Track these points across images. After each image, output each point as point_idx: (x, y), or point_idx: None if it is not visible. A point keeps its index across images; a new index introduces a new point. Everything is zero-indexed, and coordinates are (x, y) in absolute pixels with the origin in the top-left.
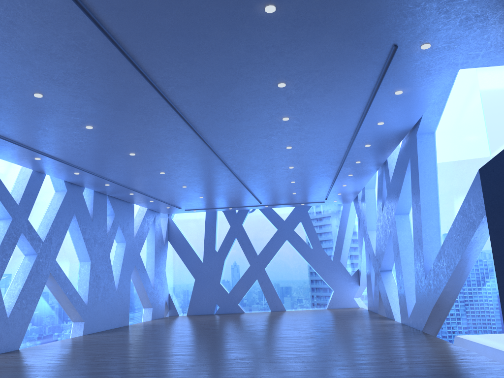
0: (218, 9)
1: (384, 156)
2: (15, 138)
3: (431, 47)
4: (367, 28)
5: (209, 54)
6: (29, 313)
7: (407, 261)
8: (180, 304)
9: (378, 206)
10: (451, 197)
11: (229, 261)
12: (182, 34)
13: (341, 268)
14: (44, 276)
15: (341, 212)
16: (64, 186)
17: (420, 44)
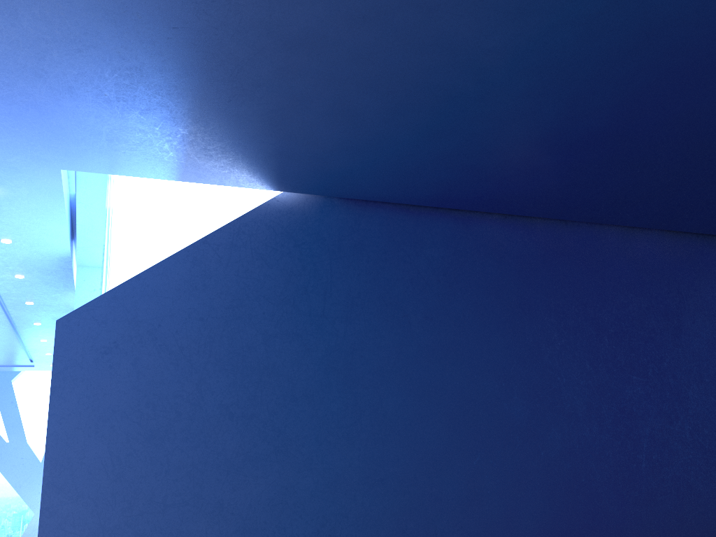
0: None
1: (69, 298)
2: None
3: None
4: None
5: None
6: None
7: None
8: None
9: None
10: None
11: None
12: None
13: None
14: None
15: None
16: None
17: None
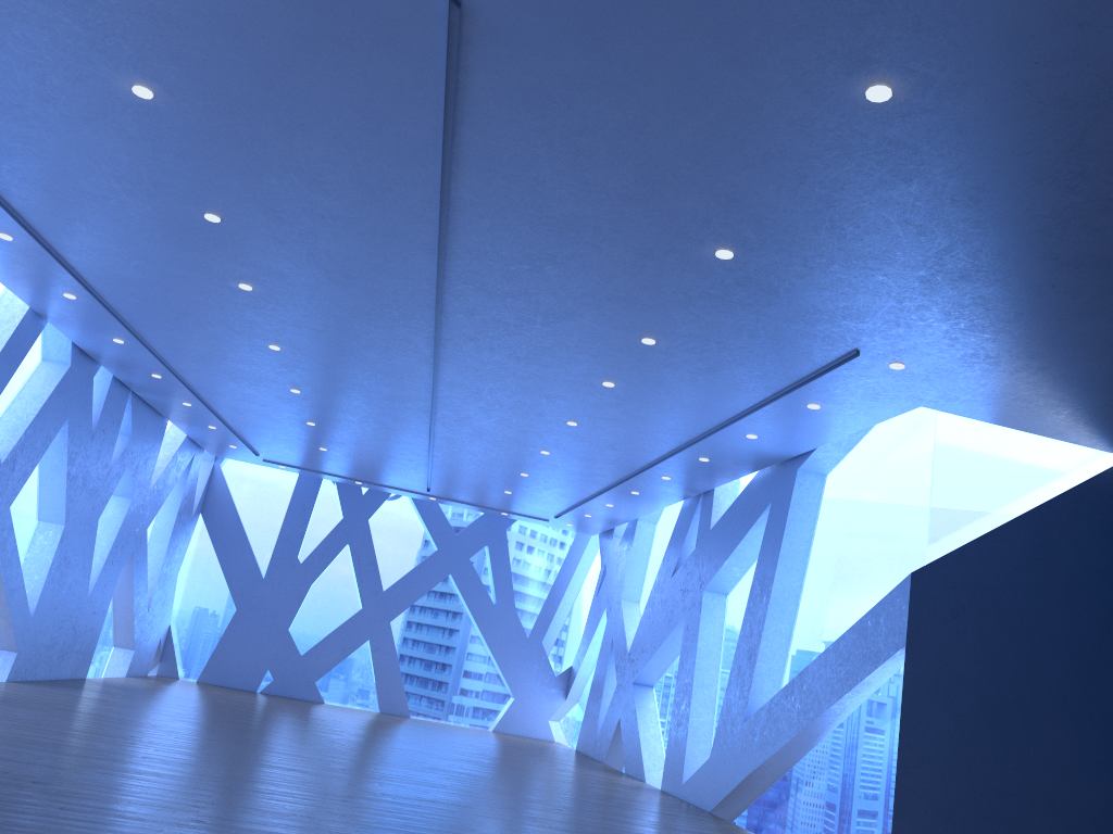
0: (649, 228)
1: (716, 482)
2: (70, 254)
3: (904, 369)
4: (836, 320)
5: (576, 269)
6: None
7: (704, 680)
8: (187, 656)
9: (664, 563)
10: (830, 594)
11: (319, 588)
12: (563, 233)
13: (540, 658)
14: None
15: (567, 547)
16: (68, 355)
17: (891, 361)
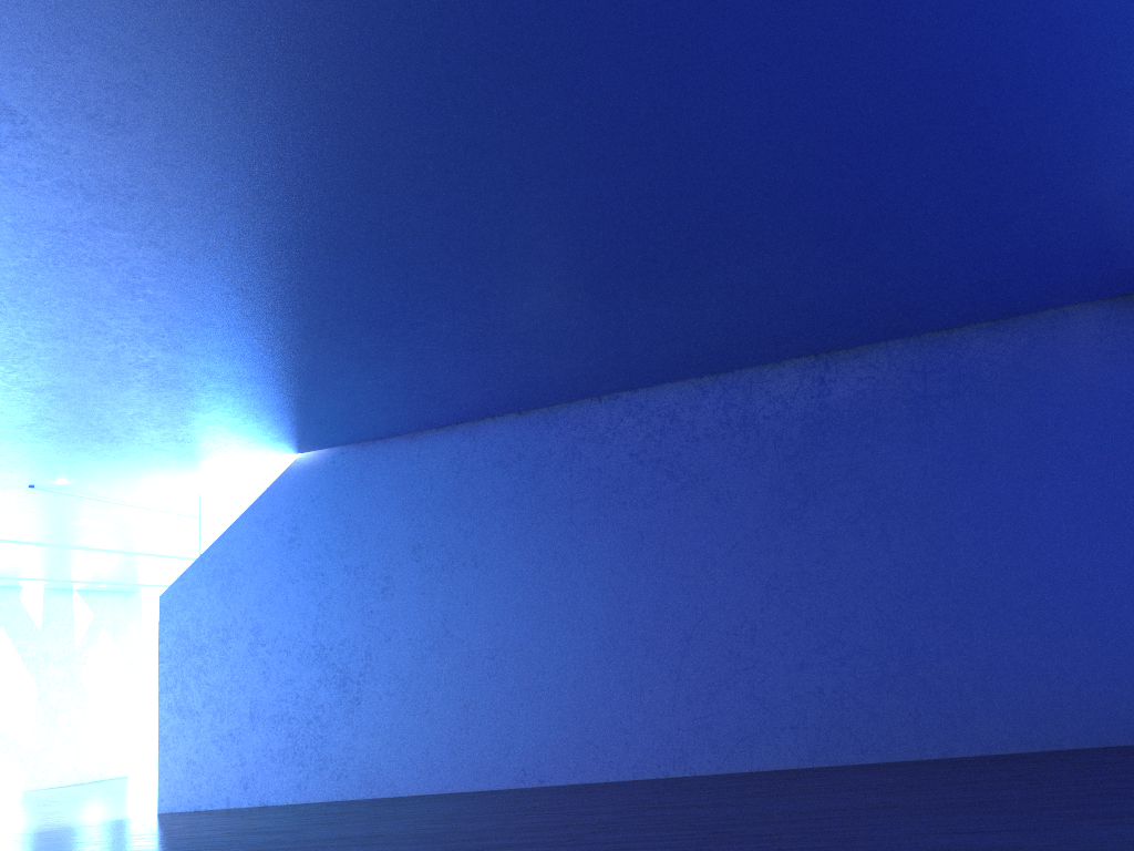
0: None
1: None
2: None
3: (71, 481)
4: None
5: None
6: None
7: None
8: None
9: None
10: None
11: None
12: None
13: None
14: None
15: None
16: None
17: (53, 482)
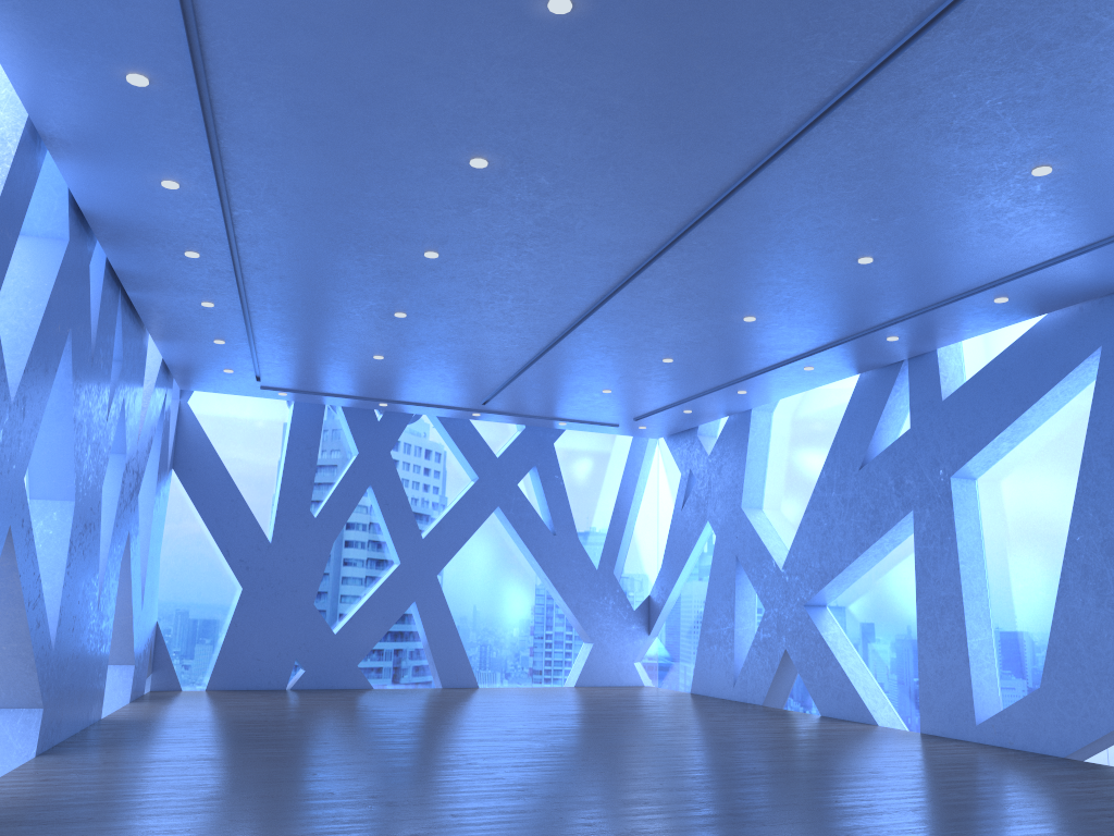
0: None
1: (962, 337)
2: None
3: None
4: None
5: None
6: None
7: (972, 589)
8: (183, 658)
9: (837, 454)
10: None
11: (339, 545)
12: None
13: (614, 591)
14: None
15: (619, 457)
16: (64, 223)
17: None
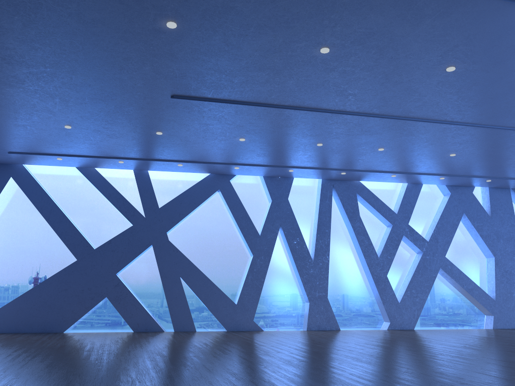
0: (302, 69)
1: None
2: (356, 168)
3: None
4: (416, 7)
5: (351, 86)
6: (421, 301)
7: None
8: None
9: None
10: None
11: None
12: (314, 87)
13: None
14: (433, 271)
15: None
16: (447, 190)
17: None
